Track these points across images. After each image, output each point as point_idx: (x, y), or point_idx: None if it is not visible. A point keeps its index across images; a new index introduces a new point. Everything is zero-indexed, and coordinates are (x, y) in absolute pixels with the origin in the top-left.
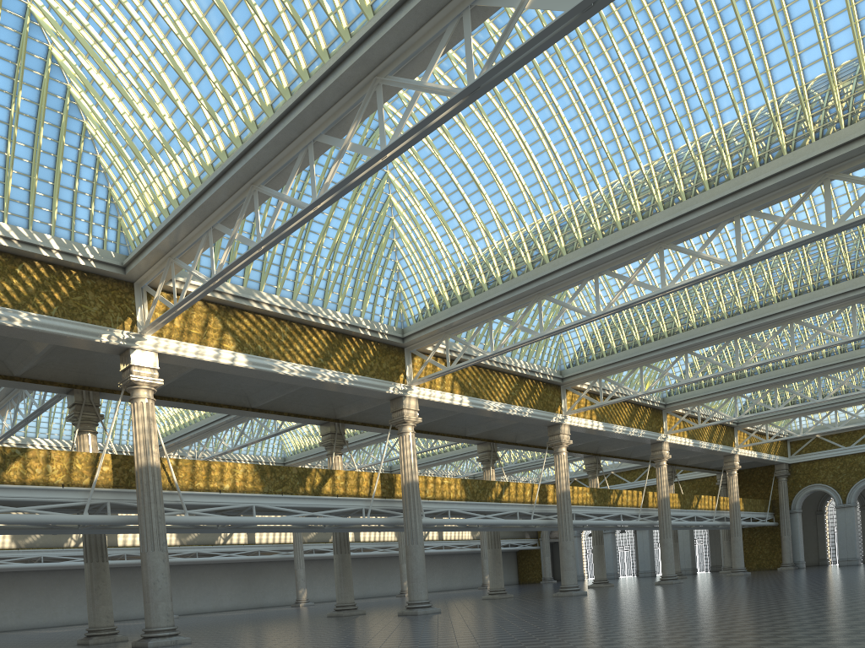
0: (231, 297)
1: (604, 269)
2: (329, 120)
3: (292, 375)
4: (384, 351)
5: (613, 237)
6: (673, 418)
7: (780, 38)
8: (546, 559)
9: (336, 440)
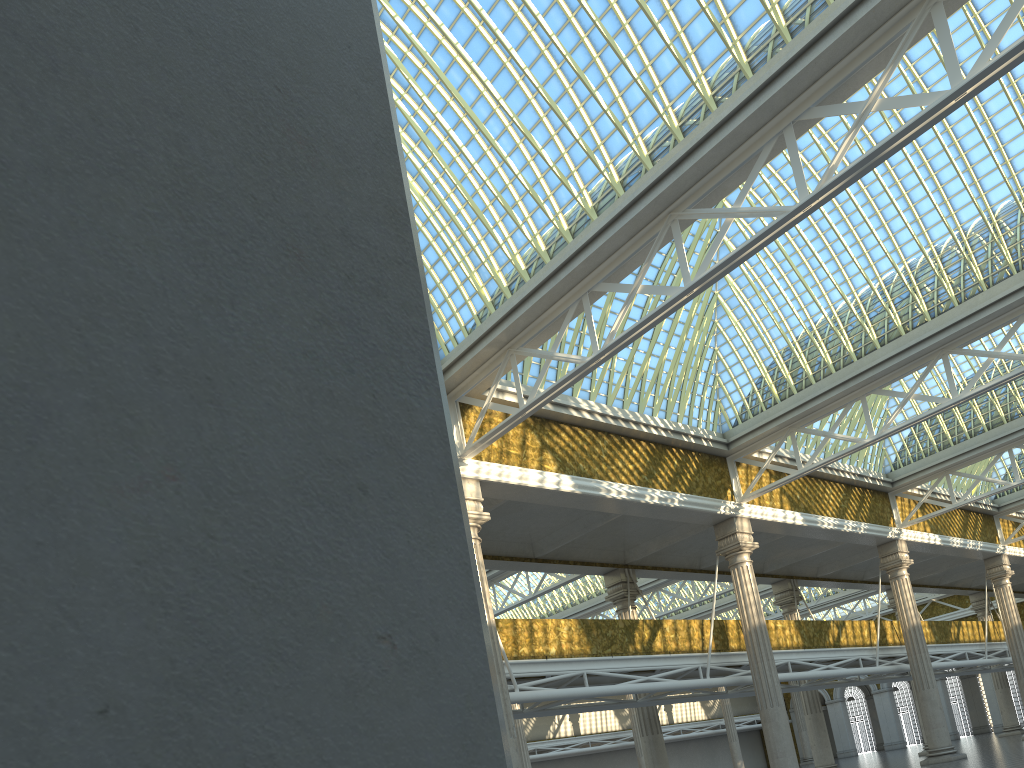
0: (549, 405)
1: None
2: (829, 83)
3: (620, 499)
4: (706, 462)
5: None
6: (1005, 524)
7: None
8: (804, 734)
9: (629, 589)
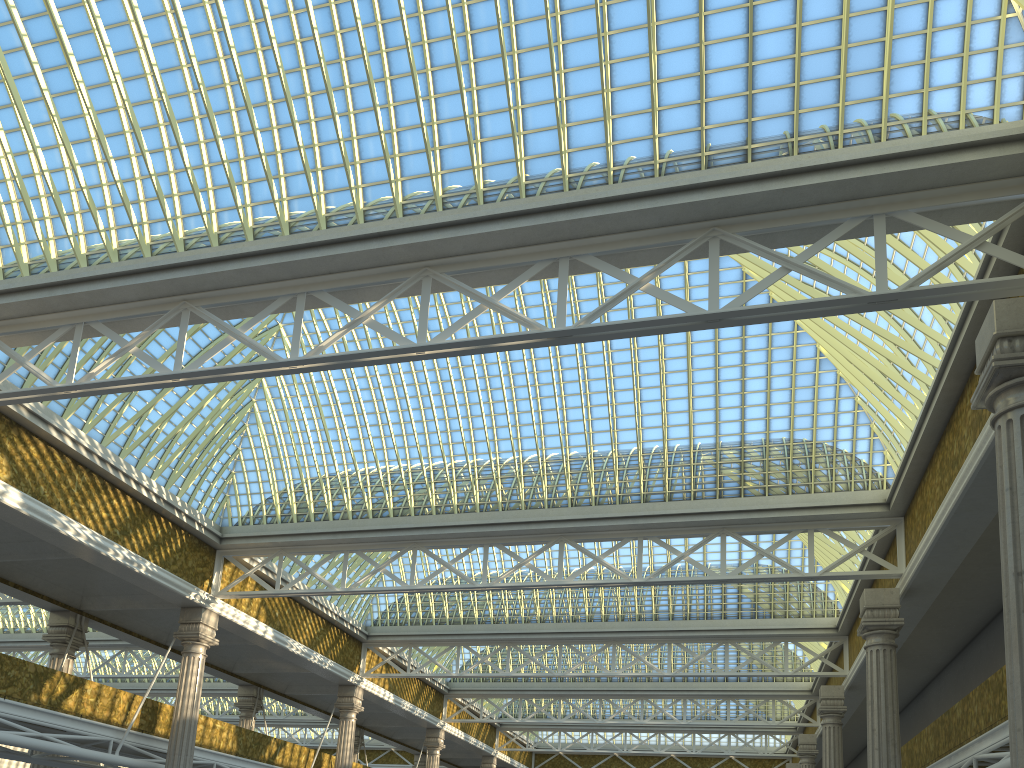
0: (25, 411)
1: (497, 542)
2: (342, 281)
3: (77, 540)
4: (194, 546)
5: (515, 514)
6: (452, 705)
7: (707, 403)
8: None
9: (73, 637)
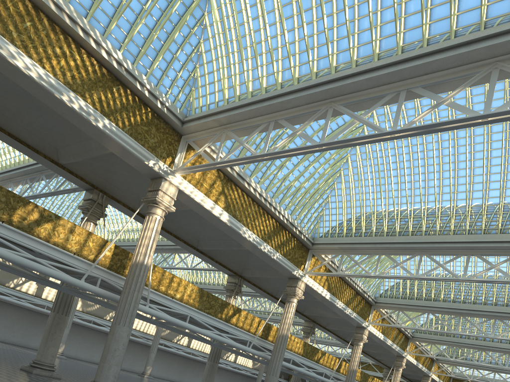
0: (235, 173)
1: (477, 253)
2: (432, 79)
3: (248, 240)
4: (299, 247)
5: (492, 236)
6: (412, 345)
7: None
8: None
9: (236, 288)
